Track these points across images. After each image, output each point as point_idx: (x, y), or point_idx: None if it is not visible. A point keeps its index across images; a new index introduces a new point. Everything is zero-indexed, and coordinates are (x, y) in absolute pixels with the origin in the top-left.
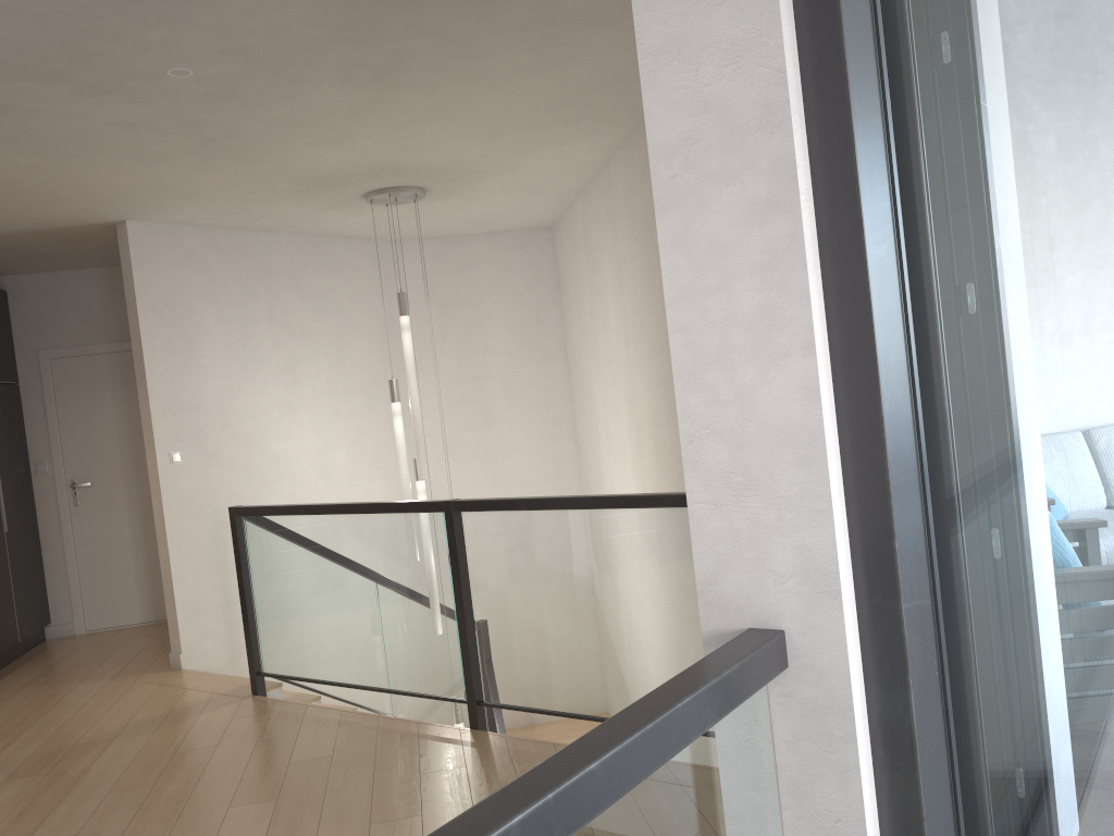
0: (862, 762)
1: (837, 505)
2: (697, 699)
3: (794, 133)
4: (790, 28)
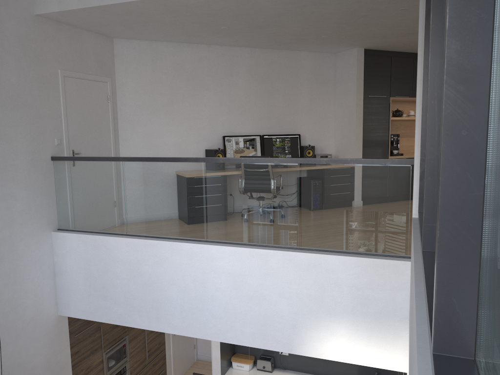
0: (414, 179)
1: (416, 141)
2: (385, 160)
3: (417, 86)
4: (420, 70)
